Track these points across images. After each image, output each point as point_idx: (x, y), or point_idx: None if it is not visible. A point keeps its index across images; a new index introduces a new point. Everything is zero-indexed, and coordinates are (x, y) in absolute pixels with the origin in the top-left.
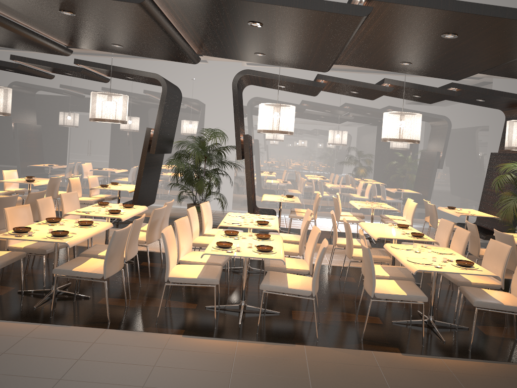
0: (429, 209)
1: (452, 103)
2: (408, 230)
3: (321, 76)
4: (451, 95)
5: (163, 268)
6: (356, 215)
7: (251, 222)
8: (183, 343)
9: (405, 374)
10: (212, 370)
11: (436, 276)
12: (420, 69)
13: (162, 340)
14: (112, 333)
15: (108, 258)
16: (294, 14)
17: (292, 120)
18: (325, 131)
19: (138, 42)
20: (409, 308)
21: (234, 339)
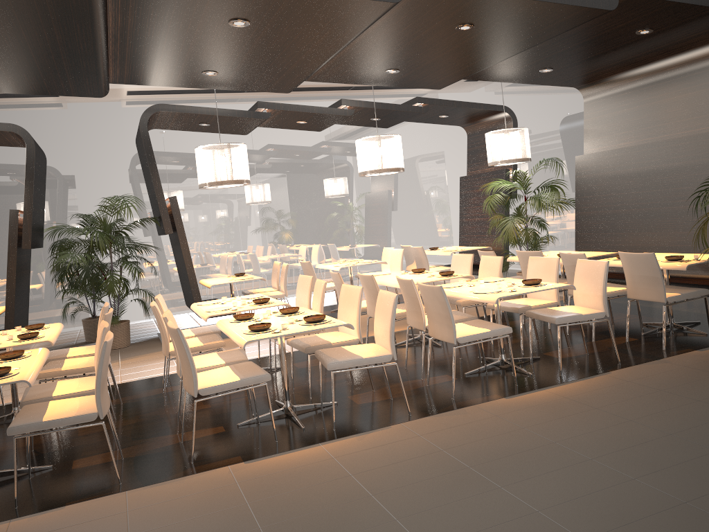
0: (416, 254)
1: (401, 127)
2: (427, 273)
3: (263, 104)
4: (418, 112)
5: (124, 403)
6: (330, 281)
7: (244, 304)
8: (255, 470)
9: (527, 413)
10: (326, 481)
11: (500, 307)
12: (404, 78)
13: (223, 475)
14: (141, 492)
15: (101, 386)
16: (306, 4)
17: (247, 165)
18: (257, 182)
19: (27, 66)
20: (467, 358)
21: (314, 444)
